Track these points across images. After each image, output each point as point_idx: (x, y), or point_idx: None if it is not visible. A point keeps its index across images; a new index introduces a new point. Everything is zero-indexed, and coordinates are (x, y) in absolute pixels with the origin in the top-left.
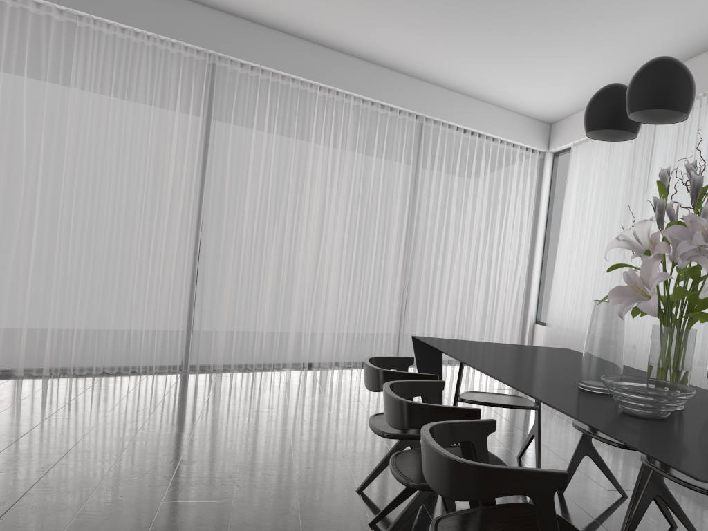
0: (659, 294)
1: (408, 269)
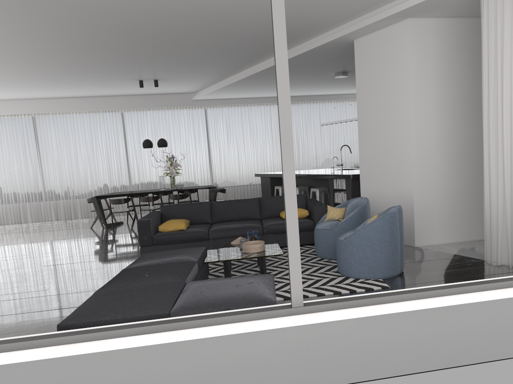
0: (168, 173)
1: None
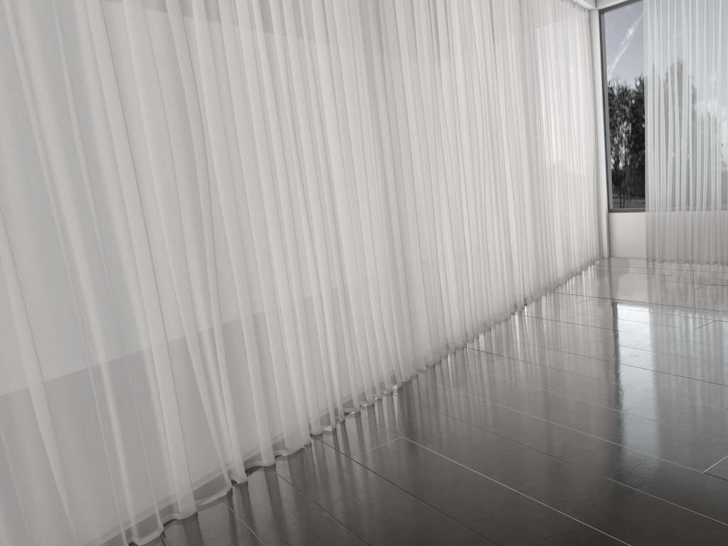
0: None
1: (537, 175)
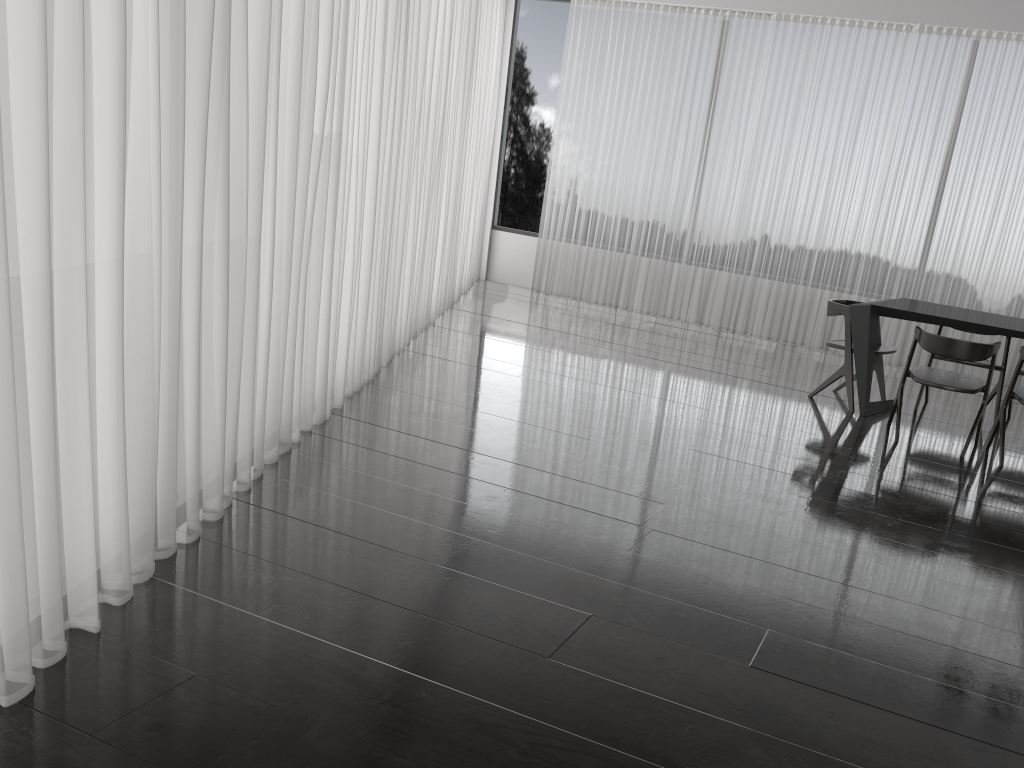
0: None
1: (459, 173)
